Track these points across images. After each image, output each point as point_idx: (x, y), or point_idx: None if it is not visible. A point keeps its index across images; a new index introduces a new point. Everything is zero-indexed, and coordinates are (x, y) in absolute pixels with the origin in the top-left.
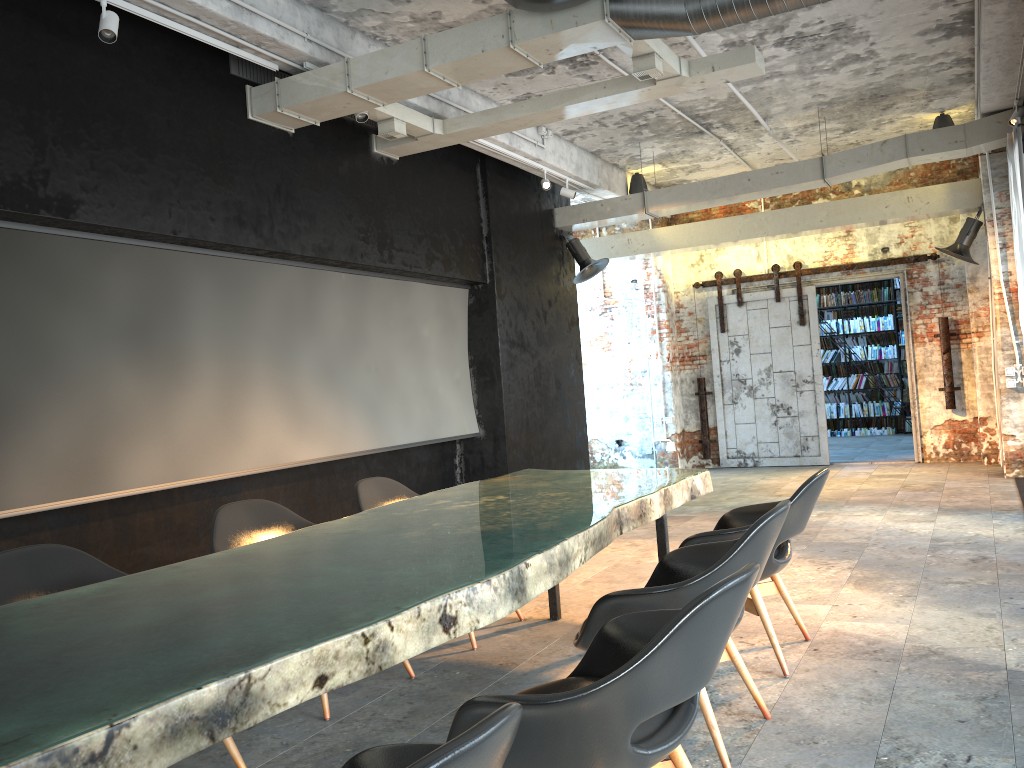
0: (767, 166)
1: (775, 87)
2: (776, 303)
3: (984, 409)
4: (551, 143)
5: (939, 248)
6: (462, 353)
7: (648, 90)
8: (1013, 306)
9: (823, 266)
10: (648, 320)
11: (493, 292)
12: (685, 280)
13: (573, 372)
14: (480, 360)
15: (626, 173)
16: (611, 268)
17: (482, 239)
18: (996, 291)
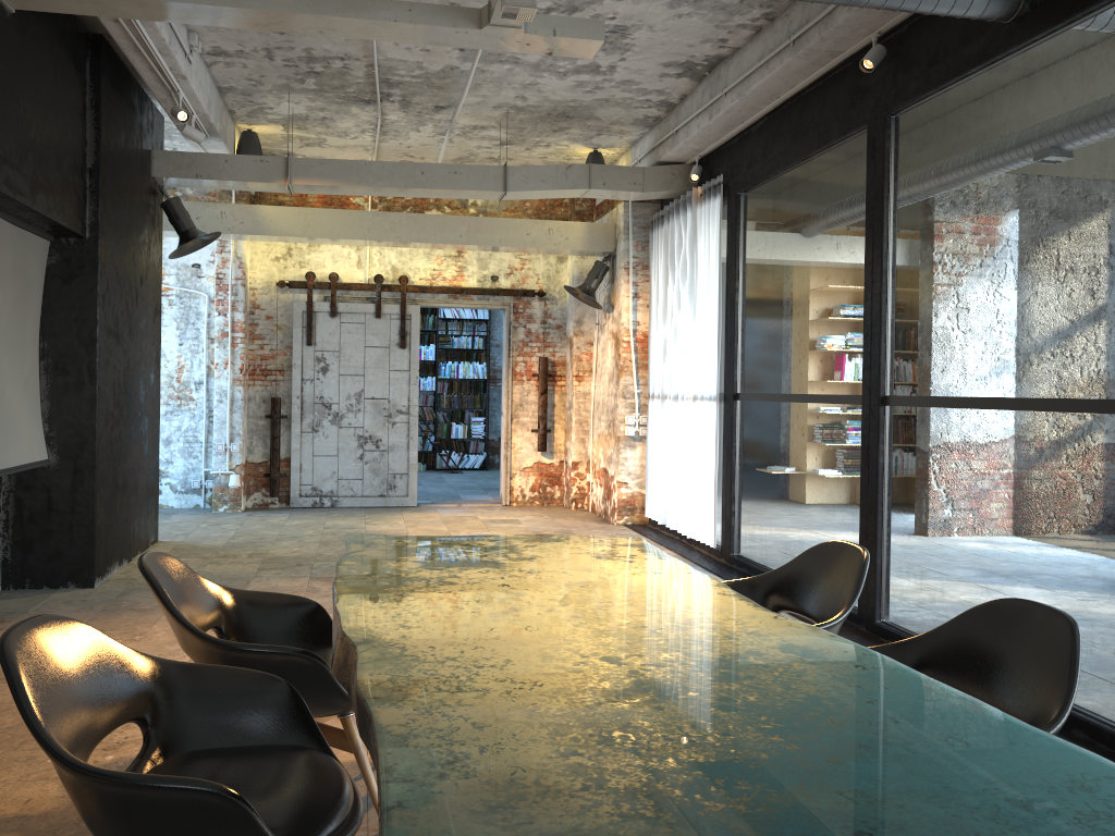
0: (392, 160)
1: (497, 74)
2: (376, 319)
3: (577, 454)
4: (195, 60)
5: (572, 287)
6: (34, 337)
7: (464, 33)
8: (638, 356)
9: (430, 285)
10: (219, 319)
11: (95, 253)
12: (266, 275)
13: (154, 378)
14: (61, 351)
15: (235, 126)
16: (165, 244)
17: (85, 171)
18: (625, 339)
